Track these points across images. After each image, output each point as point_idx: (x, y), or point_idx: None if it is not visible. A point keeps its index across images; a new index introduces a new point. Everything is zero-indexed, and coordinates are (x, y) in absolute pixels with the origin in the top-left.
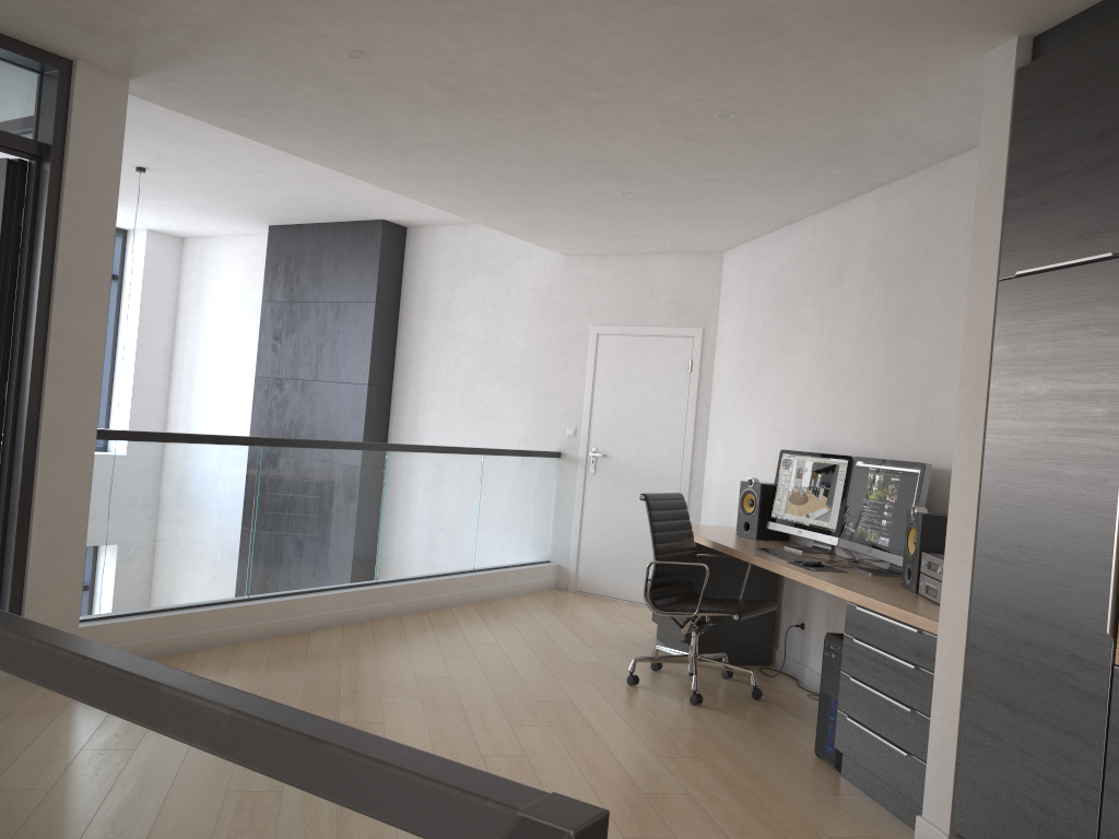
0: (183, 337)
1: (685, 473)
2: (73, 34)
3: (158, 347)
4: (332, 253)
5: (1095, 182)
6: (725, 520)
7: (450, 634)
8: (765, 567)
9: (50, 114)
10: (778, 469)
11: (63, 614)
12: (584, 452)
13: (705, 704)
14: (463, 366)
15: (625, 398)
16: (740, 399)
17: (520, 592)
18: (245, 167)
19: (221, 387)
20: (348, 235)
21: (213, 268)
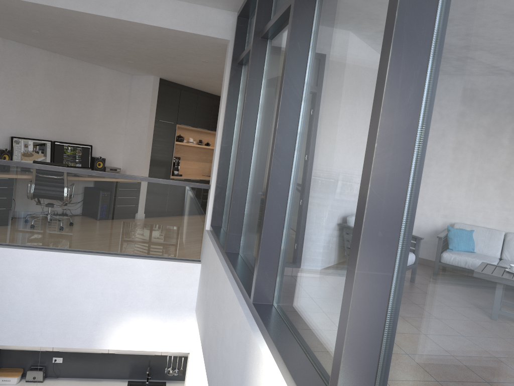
0: None
1: None
2: None
3: None
4: None
5: (171, 111)
6: None
7: None
8: None
9: None
10: (12, 144)
11: None
12: None
13: None
14: None
15: None
16: None
17: None
18: None
19: None
20: None
21: None
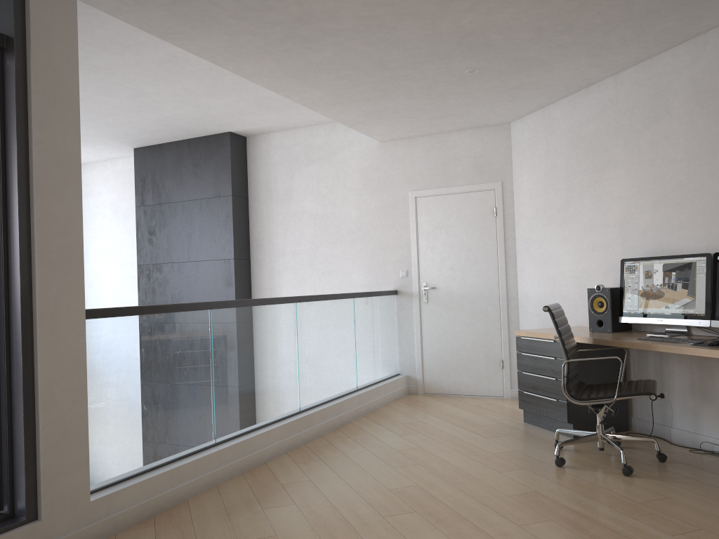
0: None
1: (502, 292)
2: None
3: None
4: (190, 163)
5: None
6: (548, 323)
7: (375, 445)
8: (674, 352)
9: (8, 5)
10: (622, 274)
11: (76, 492)
12: (416, 288)
13: (633, 473)
14: (307, 235)
15: (445, 242)
16: (550, 229)
17: (389, 401)
18: (131, 92)
19: (106, 277)
20: (201, 147)
21: (88, 188)
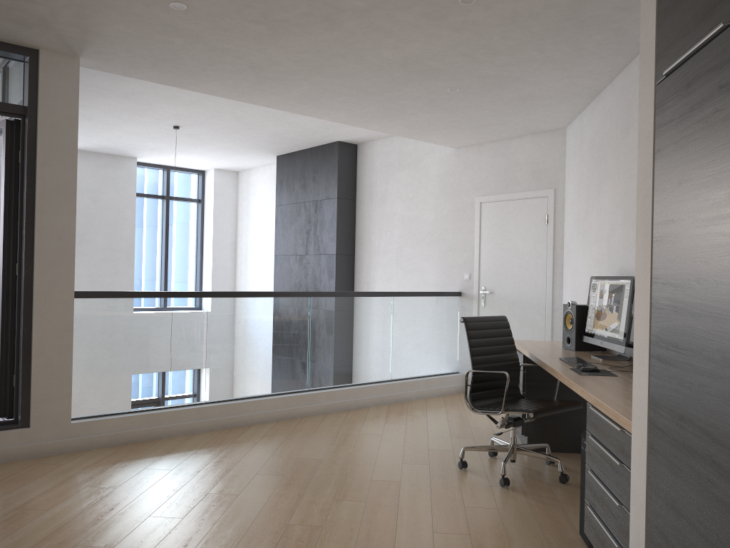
0: (240, 234)
1: (548, 302)
2: (18, 29)
3: (227, 242)
4: (311, 168)
5: None
6: None
7: (352, 427)
8: (551, 373)
9: (27, 86)
10: (589, 292)
11: (59, 414)
12: (476, 291)
13: (513, 486)
14: (396, 236)
15: (502, 248)
16: (578, 240)
17: (431, 395)
18: (230, 116)
19: (261, 264)
20: (319, 155)
21: (253, 188)
